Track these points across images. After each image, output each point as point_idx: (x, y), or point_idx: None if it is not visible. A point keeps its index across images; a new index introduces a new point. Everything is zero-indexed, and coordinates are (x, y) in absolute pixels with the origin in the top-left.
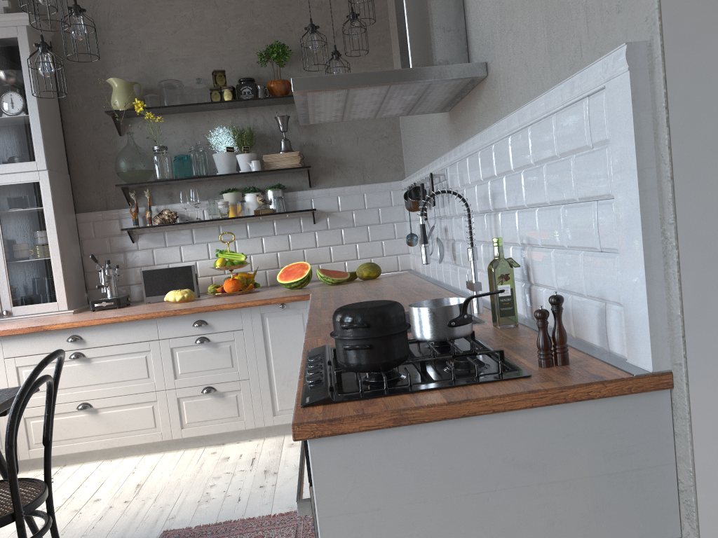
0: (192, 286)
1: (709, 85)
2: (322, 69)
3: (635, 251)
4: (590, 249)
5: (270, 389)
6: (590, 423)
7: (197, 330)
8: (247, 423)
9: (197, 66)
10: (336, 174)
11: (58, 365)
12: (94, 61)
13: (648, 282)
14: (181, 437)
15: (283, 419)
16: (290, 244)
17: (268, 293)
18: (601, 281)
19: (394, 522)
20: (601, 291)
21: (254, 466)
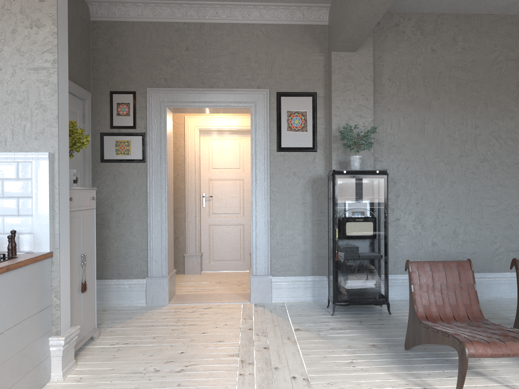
0: None
1: (64, 169)
2: None
3: (44, 214)
4: (10, 215)
5: None
6: (39, 268)
7: None
8: None
9: None
10: None
11: None
12: None
13: (50, 224)
14: None
15: None
16: None
17: None
18: (19, 226)
19: (3, 308)
20: (18, 230)
21: None
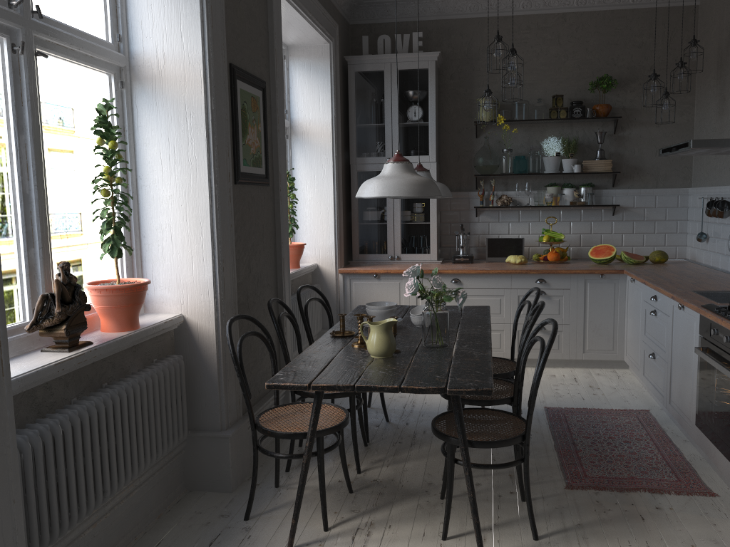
0: (521, 253)
1: None
2: (635, 95)
3: None
4: None
5: (583, 333)
6: None
7: (537, 286)
8: (563, 355)
9: (538, 89)
10: (634, 178)
11: (526, 296)
12: (464, 83)
13: None
14: (516, 357)
15: (589, 356)
16: (591, 229)
17: (583, 265)
18: None
19: None
20: None
21: (578, 382)
